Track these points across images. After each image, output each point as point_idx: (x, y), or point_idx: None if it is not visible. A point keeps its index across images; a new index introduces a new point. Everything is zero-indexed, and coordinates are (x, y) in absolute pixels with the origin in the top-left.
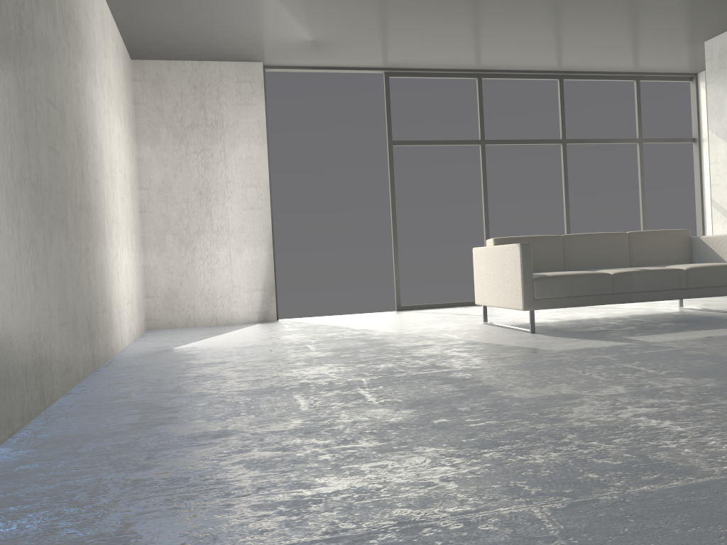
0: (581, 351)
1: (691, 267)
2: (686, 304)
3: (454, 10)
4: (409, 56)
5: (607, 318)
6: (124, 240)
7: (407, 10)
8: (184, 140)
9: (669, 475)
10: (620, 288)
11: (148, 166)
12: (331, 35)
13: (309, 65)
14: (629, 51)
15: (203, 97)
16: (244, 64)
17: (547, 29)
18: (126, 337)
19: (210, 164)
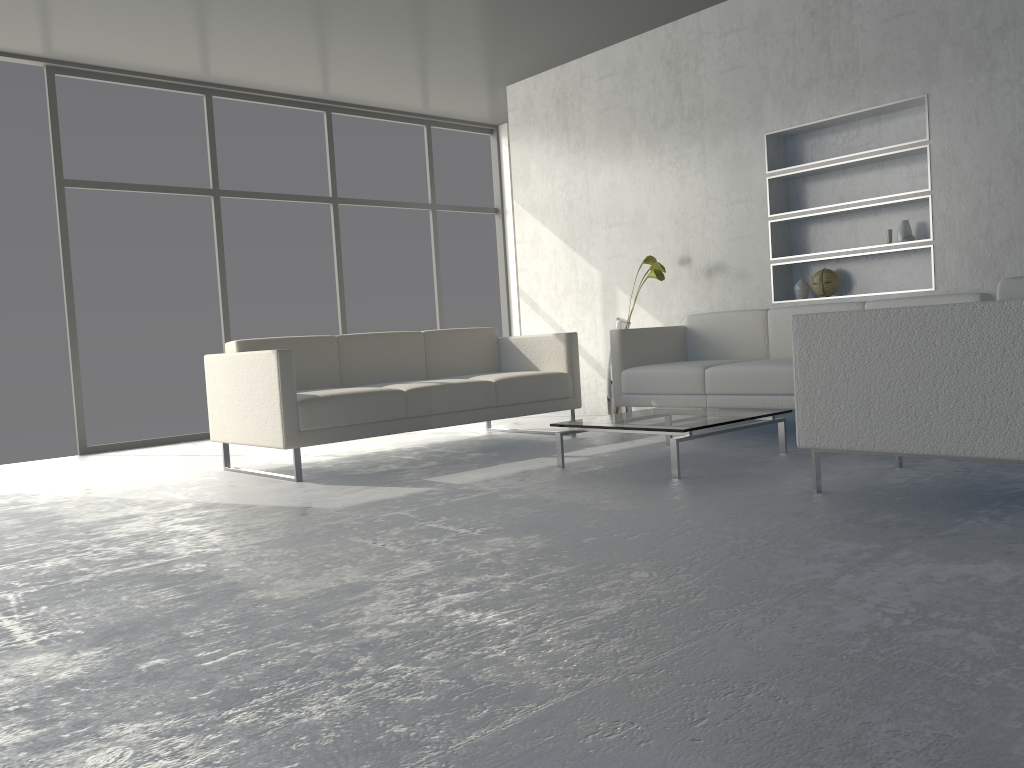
0: (368, 507)
1: (501, 379)
2: (494, 424)
3: None
4: (90, 45)
5: (400, 451)
6: None
7: None
8: None
9: (502, 707)
10: (417, 410)
11: None
12: None
13: None
14: (417, 85)
15: None
16: None
17: (308, 37)
18: None
19: None
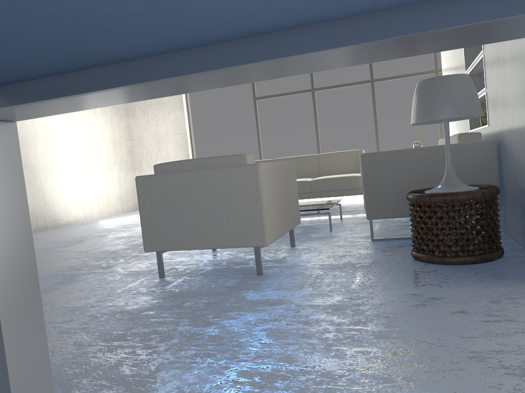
0: None
1: (314, 179)
2: None
3: None
4: None
5: None
6: (96, 171)
7: None
8: (146, 113)
9: None
10: None
11: (132, 128)
12: None
13: None
14: None
15: None
16: None
17: None
18: (93, 215)
19: (158, 124)
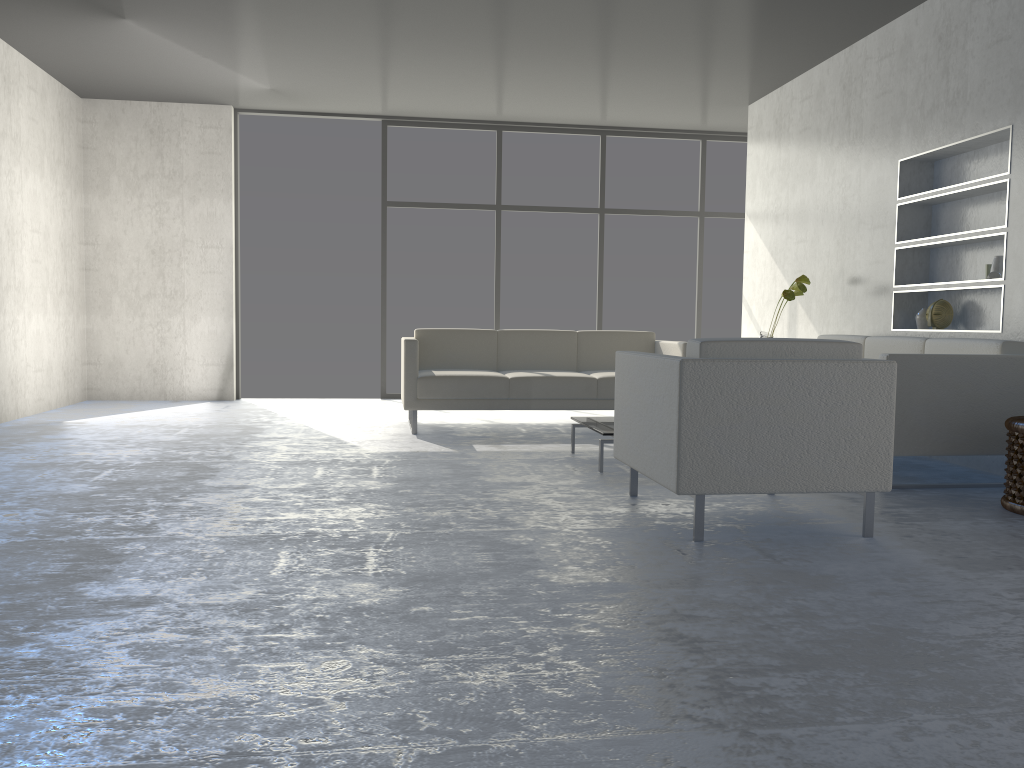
0: (387, 454)
1: (605, 377)
2: None
3: (407, 70)
4: (399, 106)
5: (536, 425)
6: (36, 305)
7: (353, 68)
8: (137, 192)
9: (132, 533)
10: (517, 393)
11: (96, 219)
12: (289, 85)
13: (289, 110)
14: (664, 111)
15: (161, 143)
16: (210, 108)
17: (537, 88)
18: (27, 407)
19: (166, 220)
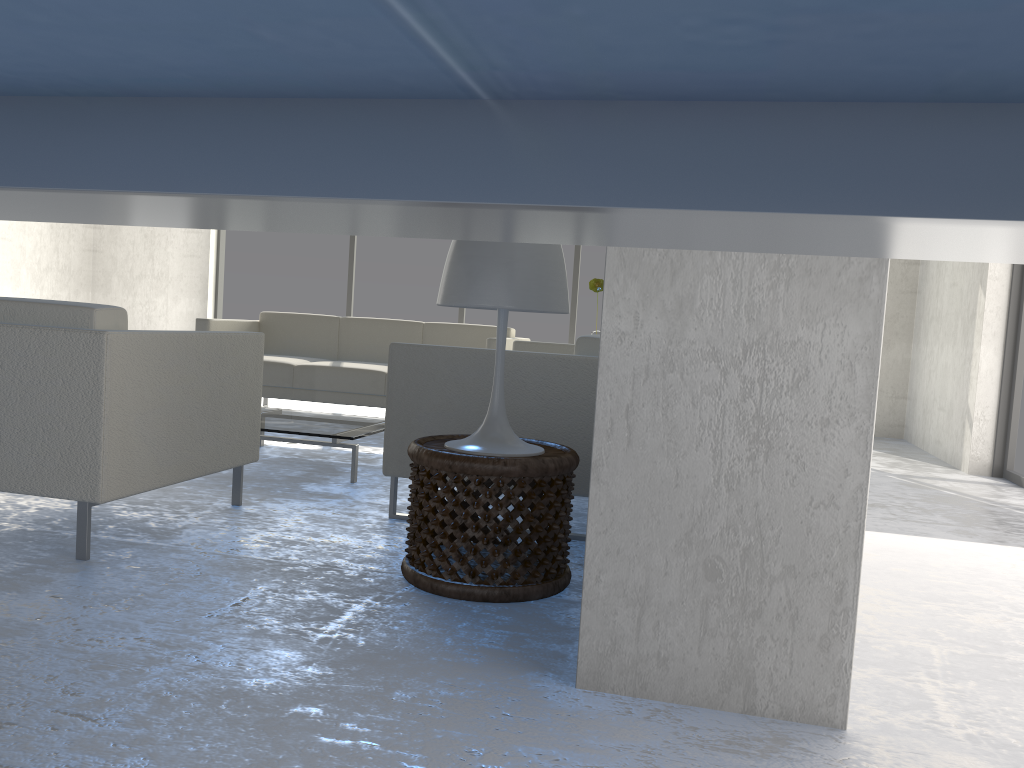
0: None
1: None
2: None
3: None
4: None
5: None
6: (1, 278)
7: None
8: None
9: None
10: (300, 383)
11: None
12: None
13: None
14: None
15: None
16: None
17: None
18: None
19: None
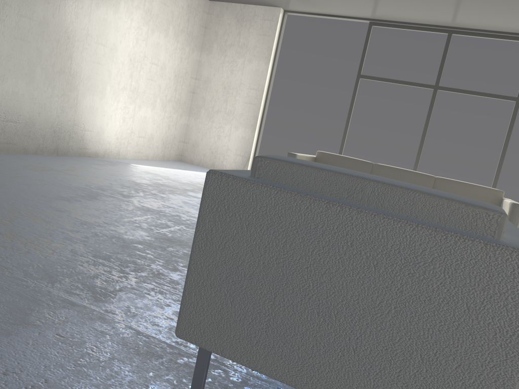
0: None
1: None
2: None
3: None
4: (375, 10)
5: None
6: (146, 103)
7: None
8: (224, 54)
9: None
10: None
11: (202, 66)
12: None
13: (313, 12)
14: None
15: (241, 28)
16: (269, 8)
17: None
18: (128, 154)
19: (234, 71)
